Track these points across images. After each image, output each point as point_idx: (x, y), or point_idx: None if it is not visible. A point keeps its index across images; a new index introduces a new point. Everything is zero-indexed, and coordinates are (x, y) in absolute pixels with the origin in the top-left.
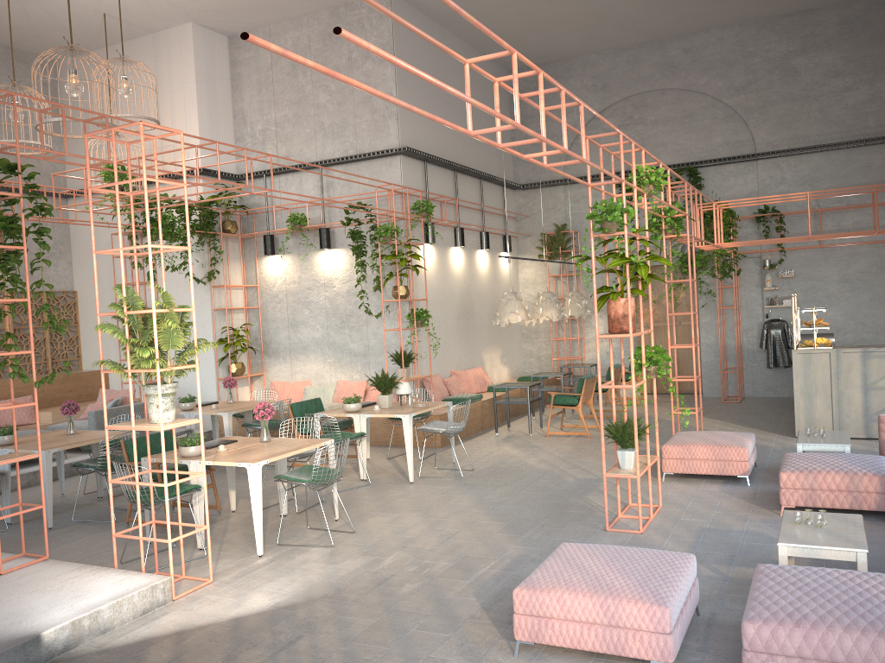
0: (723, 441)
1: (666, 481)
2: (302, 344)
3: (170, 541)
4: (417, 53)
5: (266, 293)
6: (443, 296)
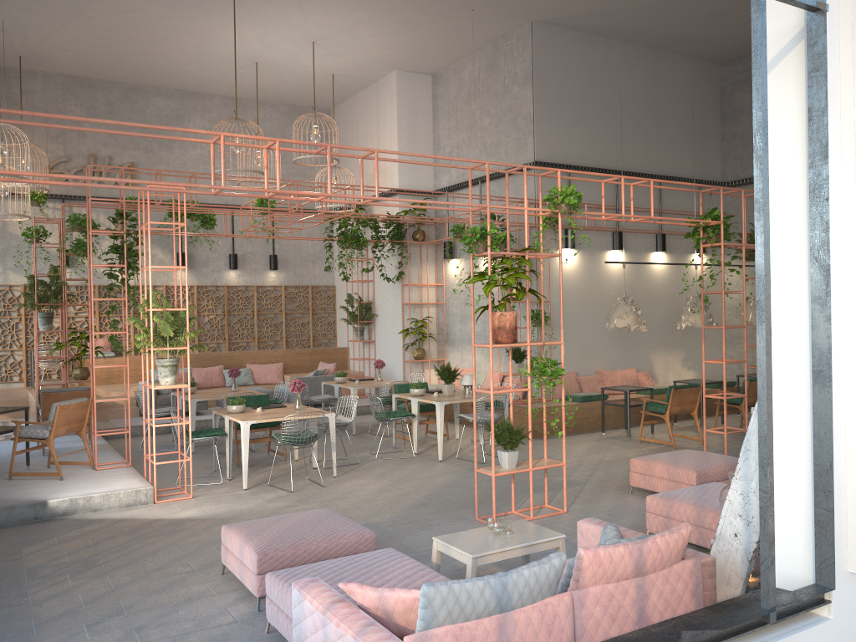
0: (686, 462)
1: (633, 494)
2: (469, 336)
3: (155, 463)
4: (566, 71)
5: (448, 291)
6: (590, 298)
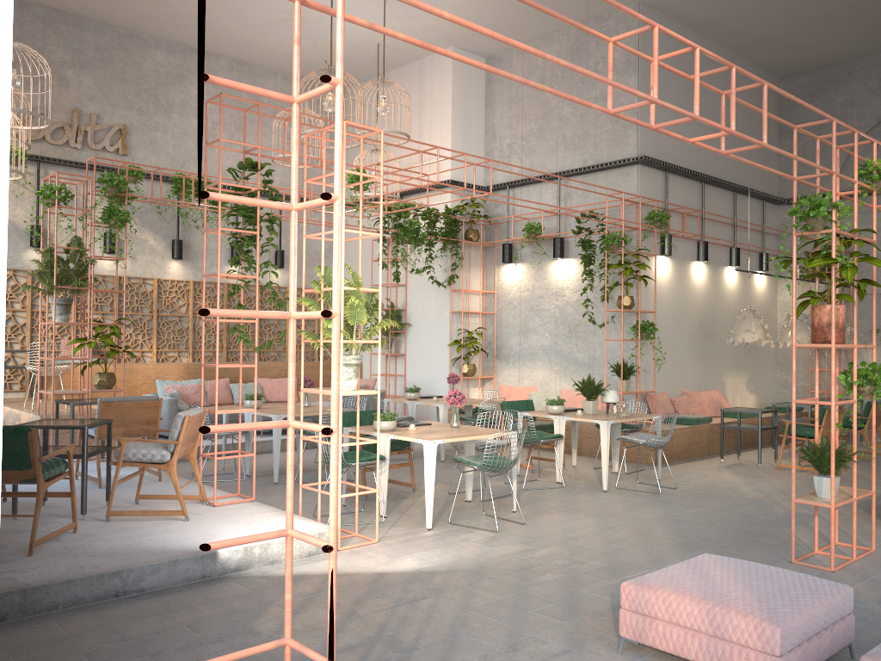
0: None
1: None
2: (531, 350)
3: (340, 496)
4: (665, 62)
5: (502, 299)
6: (679, 312)
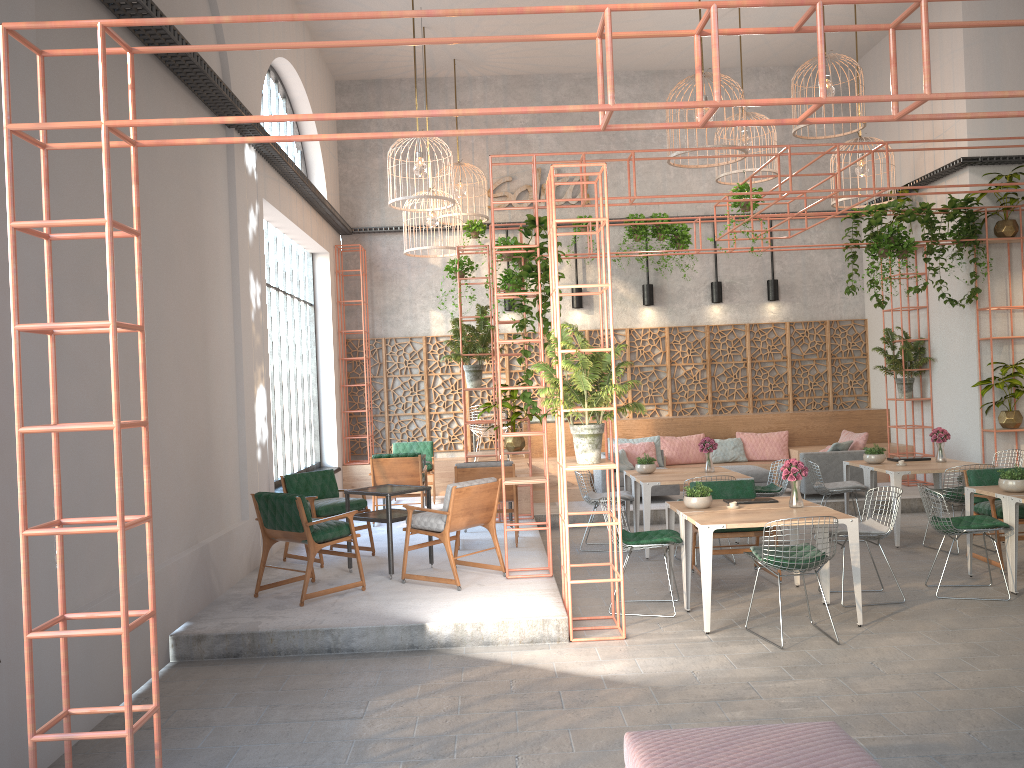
0: None
1: None
2: None
3: (569, 582)
4: None
5: None
6: None
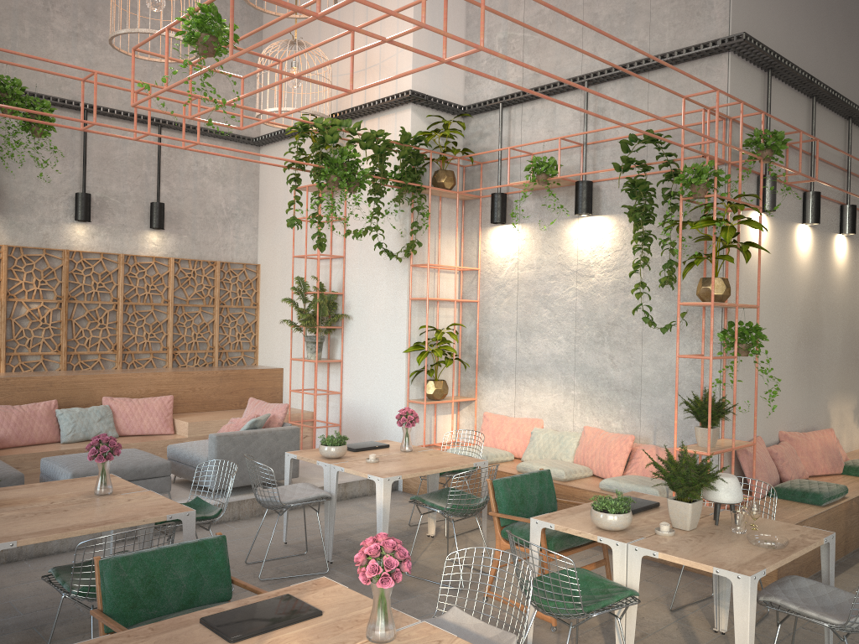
0: None
1: None
2: (535, 361)
3: None
4: None
5: (489, 280)
6: (778, 304)
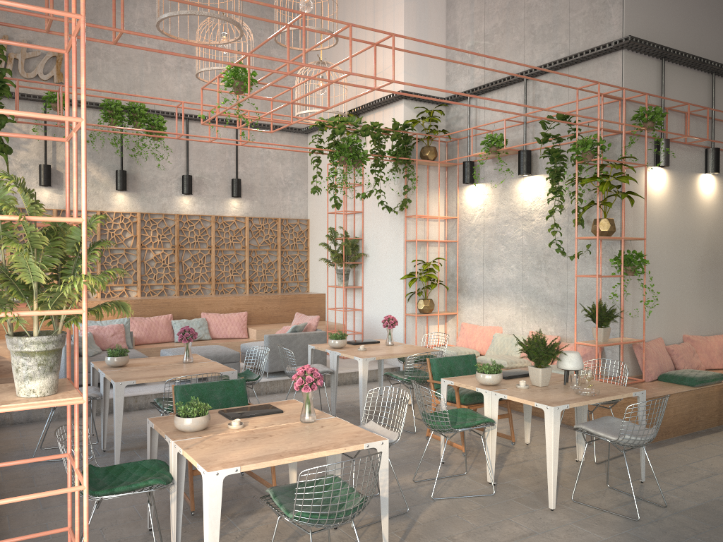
0: None
1: None
2: (496, 284)
3: None
4: None
5: (464, 225)
6: (679, 237)
